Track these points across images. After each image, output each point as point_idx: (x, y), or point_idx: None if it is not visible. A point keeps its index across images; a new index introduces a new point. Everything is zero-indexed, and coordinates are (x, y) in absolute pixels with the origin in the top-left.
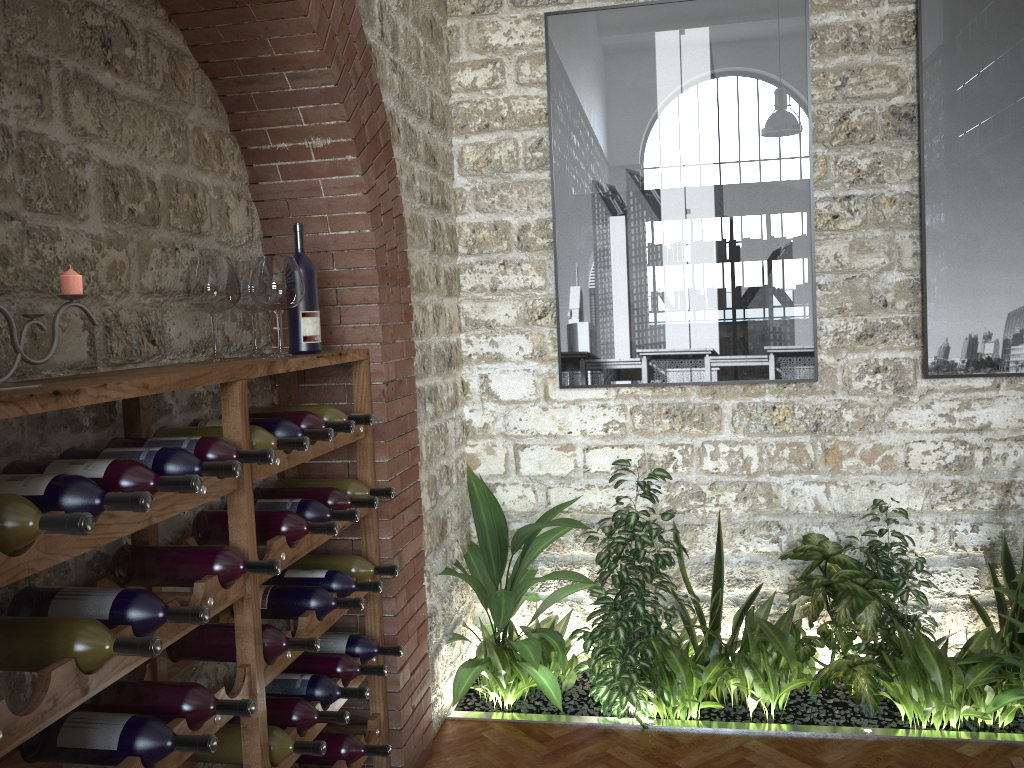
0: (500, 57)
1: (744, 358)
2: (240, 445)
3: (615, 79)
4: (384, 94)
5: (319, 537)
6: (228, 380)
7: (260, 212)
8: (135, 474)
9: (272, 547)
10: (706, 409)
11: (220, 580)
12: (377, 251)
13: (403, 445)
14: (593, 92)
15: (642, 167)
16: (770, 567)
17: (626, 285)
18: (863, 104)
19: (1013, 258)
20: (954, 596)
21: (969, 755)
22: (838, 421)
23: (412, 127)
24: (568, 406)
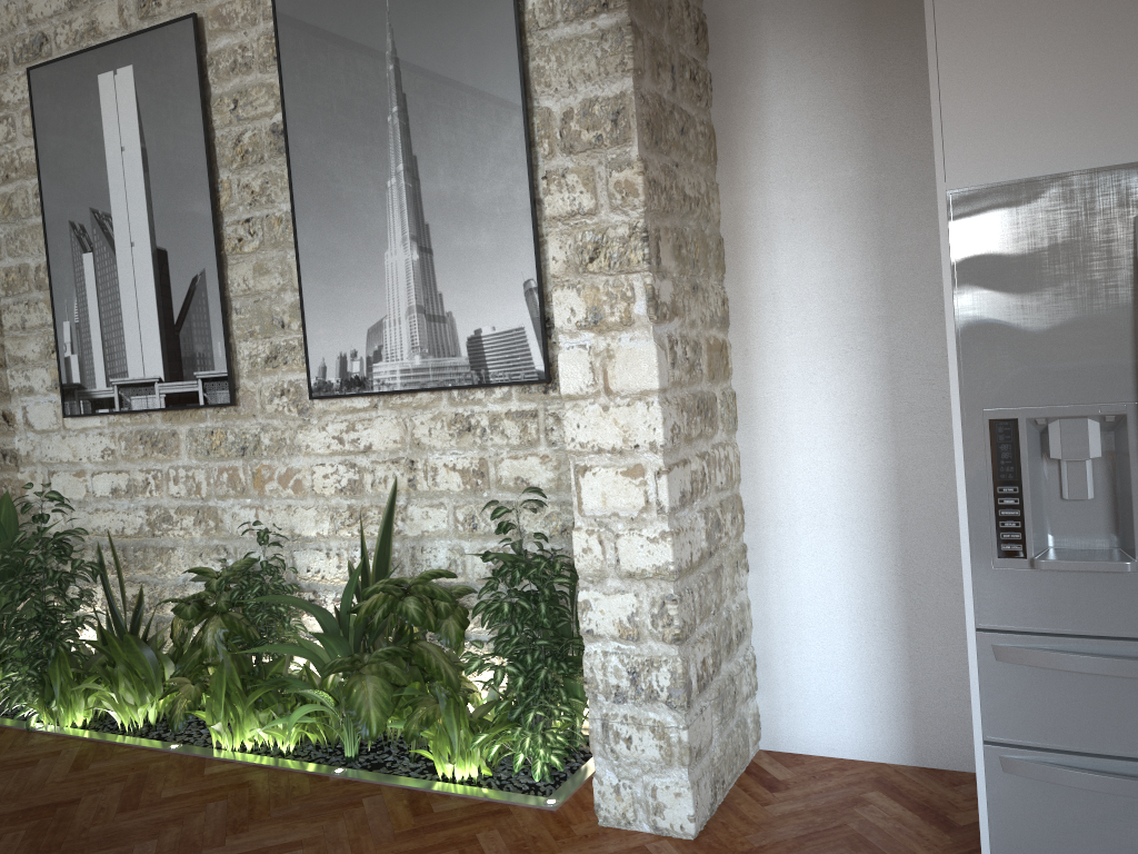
0: (12, 112)
1: (181, 384)
2: None
3: (76, 123)
4: None
5: None
6: None
7: None
8: None
9: None
10: (167, 435)
11: None
12: None
13: None
14: (63, 138)
15: (100, 205)
16: None
17: (98, 318)
18: (253, 125)
19: (367, 271)
20: None
21: (205, 773)
22: (258, 445)
23: None
24: (79, 434)
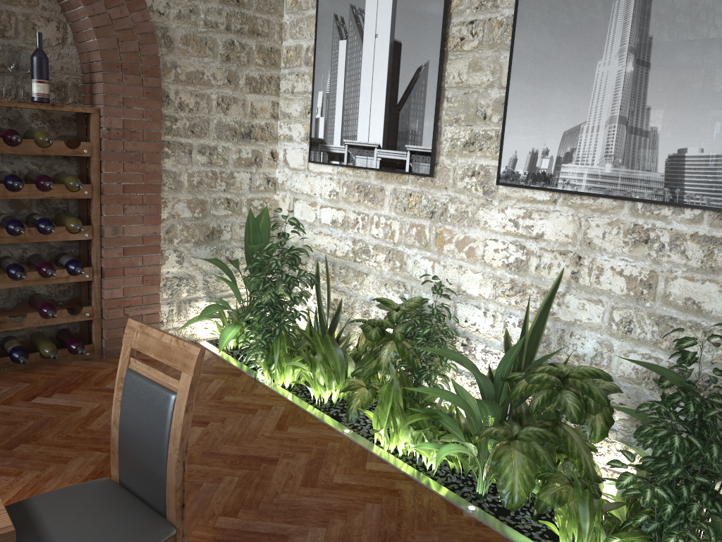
0: None
1: (393, 153)
2: None
3: None
4: None
5: (16, 195)
6: None
7: (71, 29)
8: None
9: None
10: (376, 189)
11: None
12: (104, 52)
13: (132, 168)
14: None
15: (357, 2)
16: None
17: (342, 92)
18: None
19: (575, 78)
20: None
21: (366, 467)
22: (445, 212)
23: None
24: (316, 176)
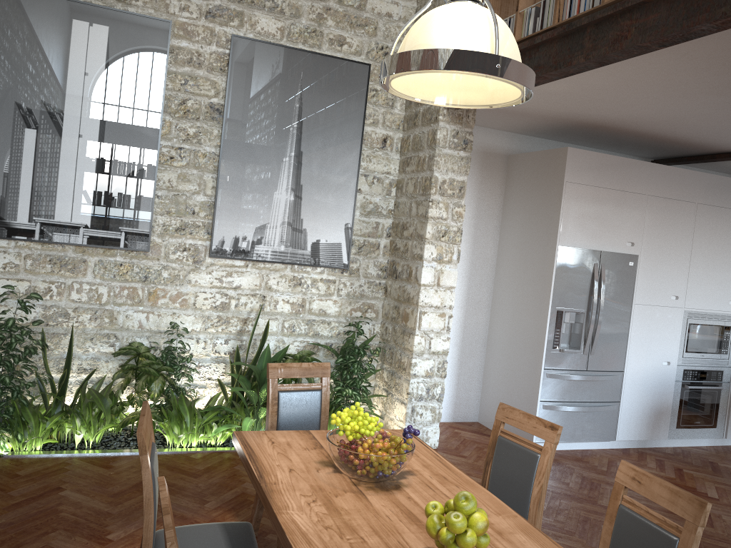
0: None
1: (106, 232)
2: None
3: (41, 41)
4: None
5: None
6: None
7: None
8: None
9: None
10: (77, 261)
11: None
12: None
13: None
14: (24, 45)
15: (53, 101)
16: (107, 361)
17: (32, 175)
18: (195, 97)
19: (262, 198)
20: (211, 379)
21: (196, 458)
22: (159, 276)
23: None
24: None
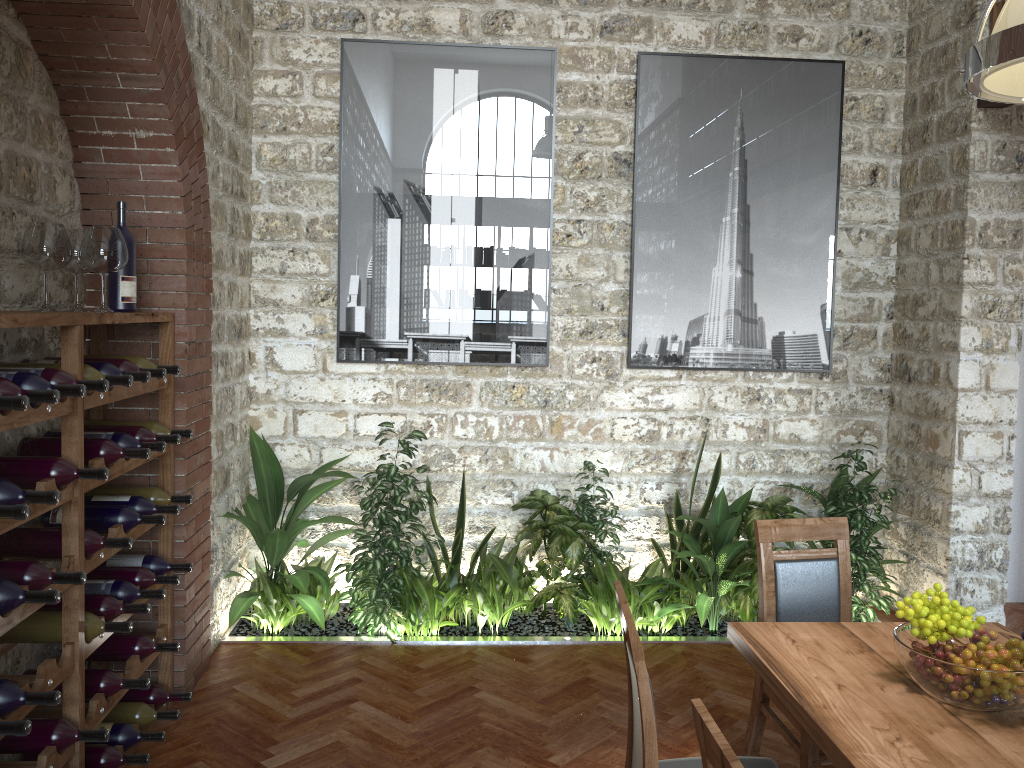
0: (300, 70)
1: (492, 344)
2: (76, 377)
3: (399, 103)
4: (198, 96)
5: (129, 464)
6: (71, 324)
7: (81, 187)
8: (6, 387)
9: (93, 465)
10: (459, 385)
11: (56, 483)
12: (187, 230)
13: (199, 398)
14: (379, 111)
15: (417, 179)
16: (504, 517)
17: (399, 277)
18: (594, 148)
19: (695, 279)
20: (641, 539)
21: None
22: (562, 399)
23: (219, 125)
24: (343, 378)
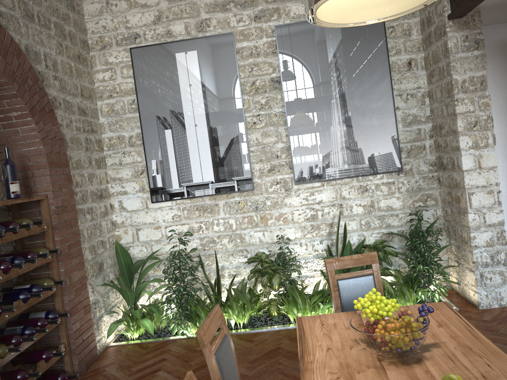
0: (114, 67)
1: (224, 183)
2: None
3: (161, 73)
4: (50, 90)
5: (22, 270)
6: None
7: None
8: None
9: None
10: (212, 205)
11: None
12: (47, 154)
13: (69, 232)
14: (153, 79)
15: (176, 108)
16: (245, 268)
17: (174, 157)
18: (260, 77)
19: (322, 134)
20: (316, 270)
21: None
22: (264, 205)
23: (69, 101)
24: (156, 210)
